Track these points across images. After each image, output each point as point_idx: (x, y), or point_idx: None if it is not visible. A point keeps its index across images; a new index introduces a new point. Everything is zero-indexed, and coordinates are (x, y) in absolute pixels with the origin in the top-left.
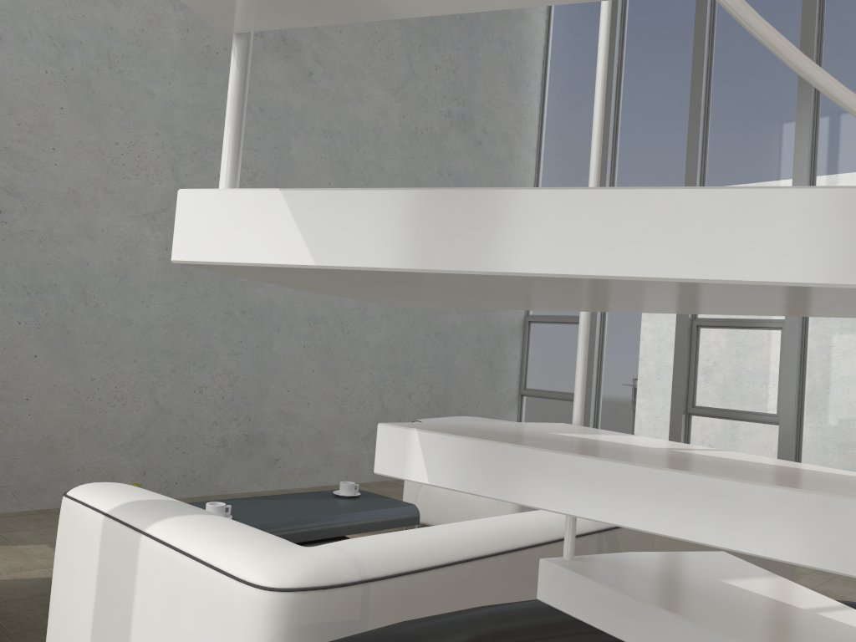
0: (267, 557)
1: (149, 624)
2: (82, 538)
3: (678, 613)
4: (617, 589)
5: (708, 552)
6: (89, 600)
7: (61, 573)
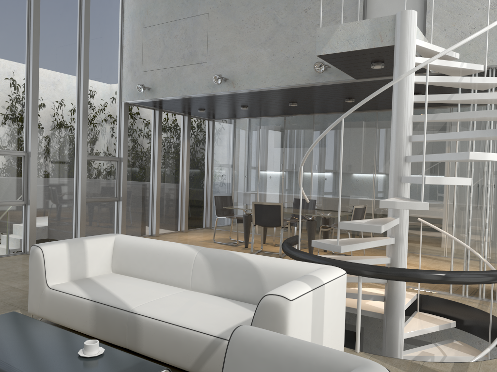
0: (338, 268)
1: (328, 306)
2: (305, 306)
3: (357, 243)
4: (351, 244)
5: (315, 240)
6: (309, 323)
7: (296, 329)
